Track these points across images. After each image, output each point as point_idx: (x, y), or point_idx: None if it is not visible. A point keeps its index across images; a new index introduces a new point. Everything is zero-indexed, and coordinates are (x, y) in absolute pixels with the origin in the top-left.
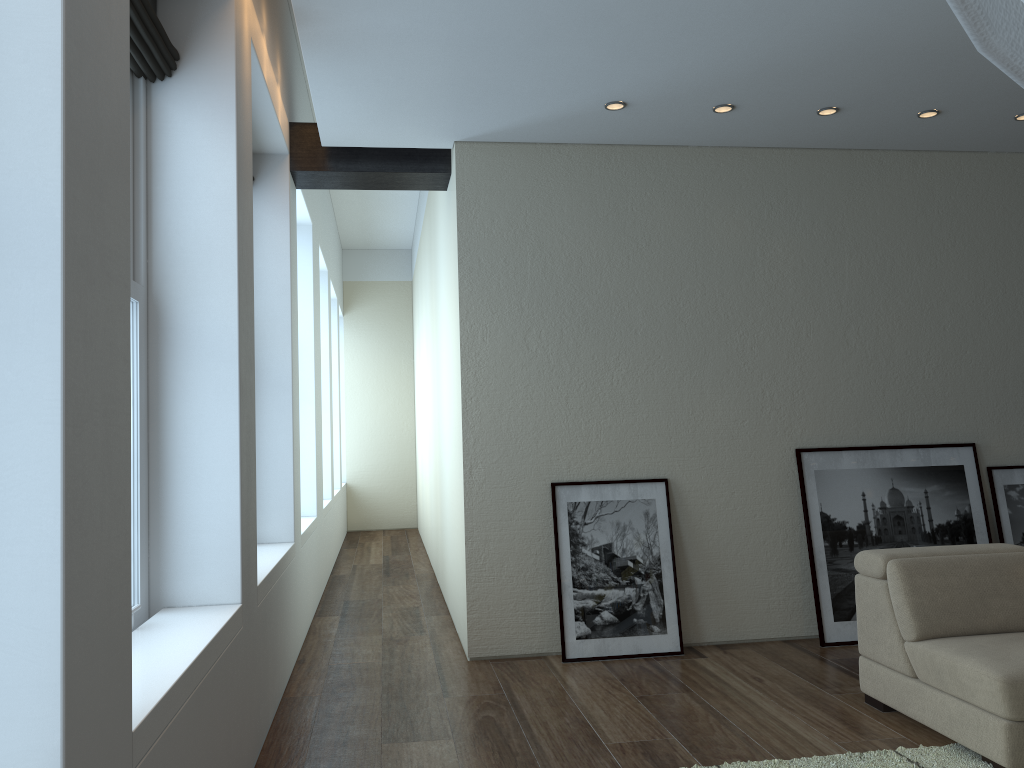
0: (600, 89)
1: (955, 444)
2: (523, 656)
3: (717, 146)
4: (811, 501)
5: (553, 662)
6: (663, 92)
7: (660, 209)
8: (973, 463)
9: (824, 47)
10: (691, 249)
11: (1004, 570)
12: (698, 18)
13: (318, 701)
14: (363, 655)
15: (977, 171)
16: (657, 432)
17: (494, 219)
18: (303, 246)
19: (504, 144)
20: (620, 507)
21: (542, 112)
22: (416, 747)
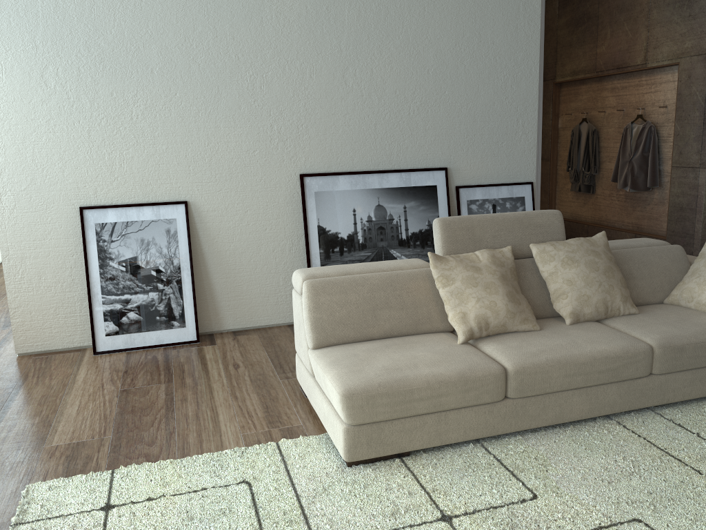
0: None
1: (431, 169)
2: (67, 349)
3: None
4: (310, 217)
5: (86, 355)
6: None
7: None
8: (444, 184)
9: None
10: None
11: (398, 286)
12: None
13: None
14: None
15: None
16: (177, 161)
17: None
18: None
19: None
20: (144, 226)
21: None
22: None
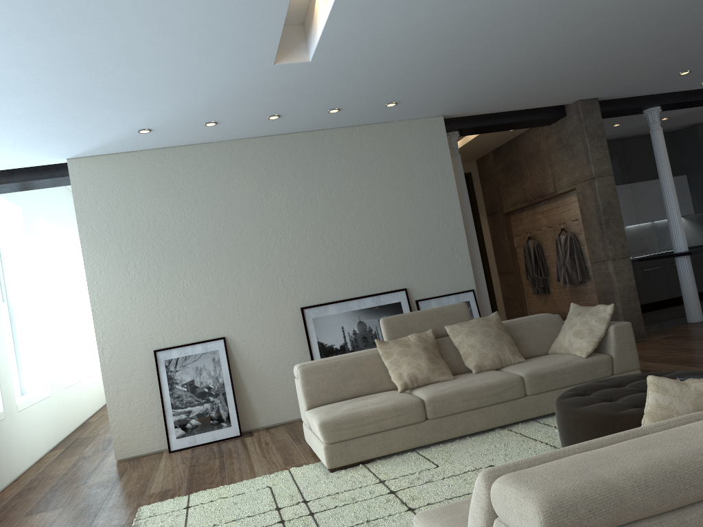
0: (126, 125)
1: (394, 290)
2: (150, 453)
3: (231, 139)
4: (312, 336)
5: (164, 454)
6: (166, 122)
7: (200, 181)
8: (406, 300)
9: (233, 92)
10: (222, 202)
11: (359, 364)
12: (144, 90)
13: (6, 501)
14: (57, 470)
15: (389, 133)
16: (215, 311)
17: (98, 201)
18: (17, 223)
19: (98, 156)
20: (197, 358)
21: (104, 139)
22: (39, 515)
